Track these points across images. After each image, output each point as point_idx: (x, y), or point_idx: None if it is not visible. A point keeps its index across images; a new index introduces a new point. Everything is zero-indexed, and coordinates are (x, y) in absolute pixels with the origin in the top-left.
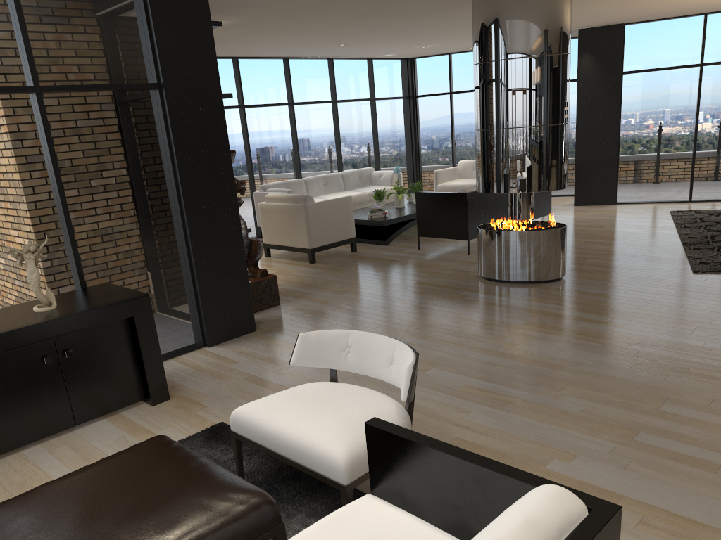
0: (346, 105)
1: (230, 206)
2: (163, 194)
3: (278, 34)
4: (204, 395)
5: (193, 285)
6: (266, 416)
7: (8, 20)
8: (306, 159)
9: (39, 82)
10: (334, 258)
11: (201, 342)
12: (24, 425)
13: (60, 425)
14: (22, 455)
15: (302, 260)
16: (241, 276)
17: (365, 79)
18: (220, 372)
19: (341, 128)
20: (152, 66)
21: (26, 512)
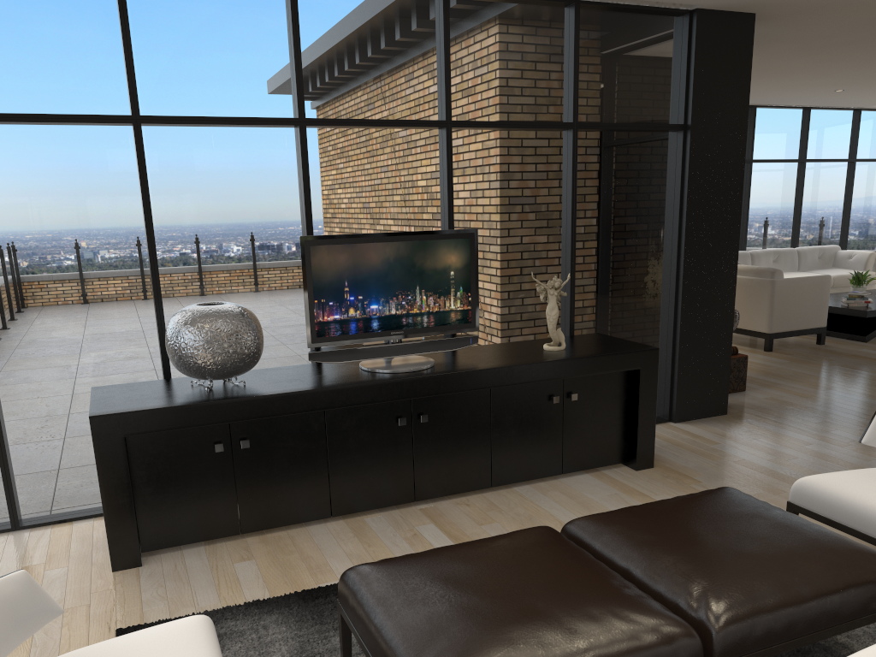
0: (815, 166)
1: (729, 266)
2: (662, 245)
3: (772, 76)
4: (692, 470)
5: (672, 350)
6: (849, 491)
7: (563, 56)
8: (754, 229)
9: (577, 119)
10: (795, 349)
11: (665, 415)
12: (521, 462)
13: (549, 470)
14: (515, 491)
15: (752, 346)
16: (724, 348)
17: (847, 135)
18: (701, 450)
19: (805, 194)
20: (681, 106)
21: (635, 525)
